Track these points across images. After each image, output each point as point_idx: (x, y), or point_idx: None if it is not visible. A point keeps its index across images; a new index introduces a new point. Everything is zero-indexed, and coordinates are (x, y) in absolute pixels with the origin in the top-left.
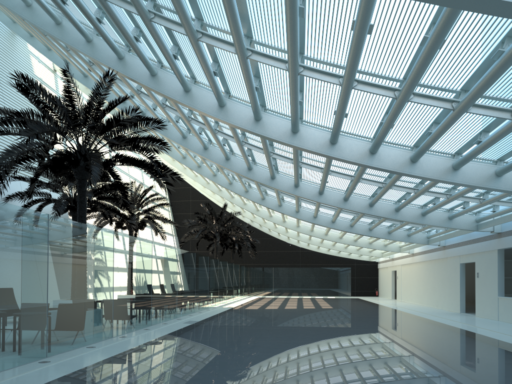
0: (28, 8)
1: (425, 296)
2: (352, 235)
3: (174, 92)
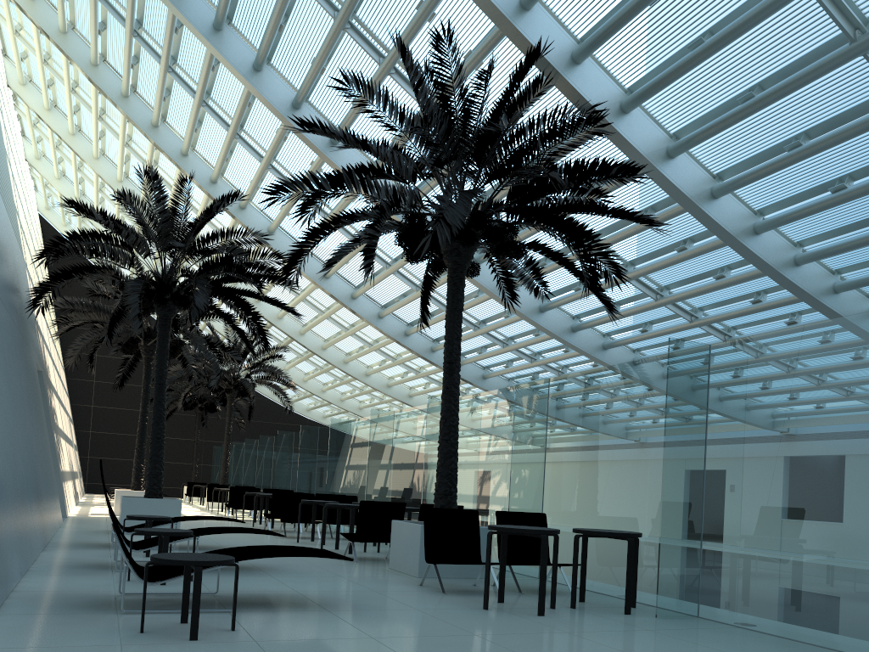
0: None
1: None
2: None
3: (653, 153)
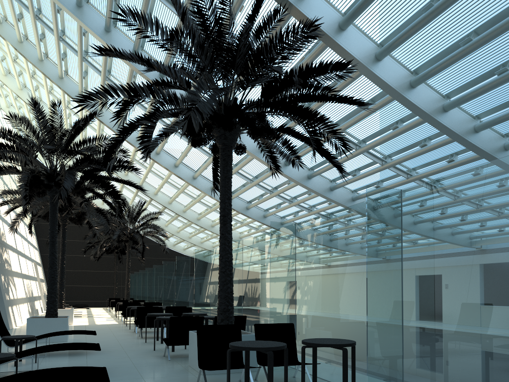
0: None
1: None
2: None
3: (365, 57)
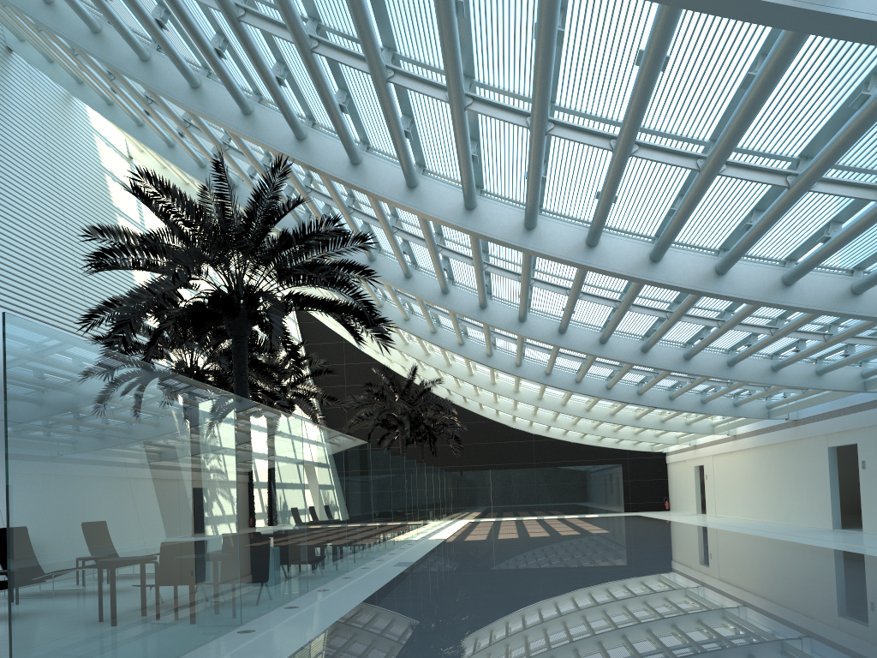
0: (144, 64)
1: (763, 505)
2: (631, 410)
3: (391, 190)
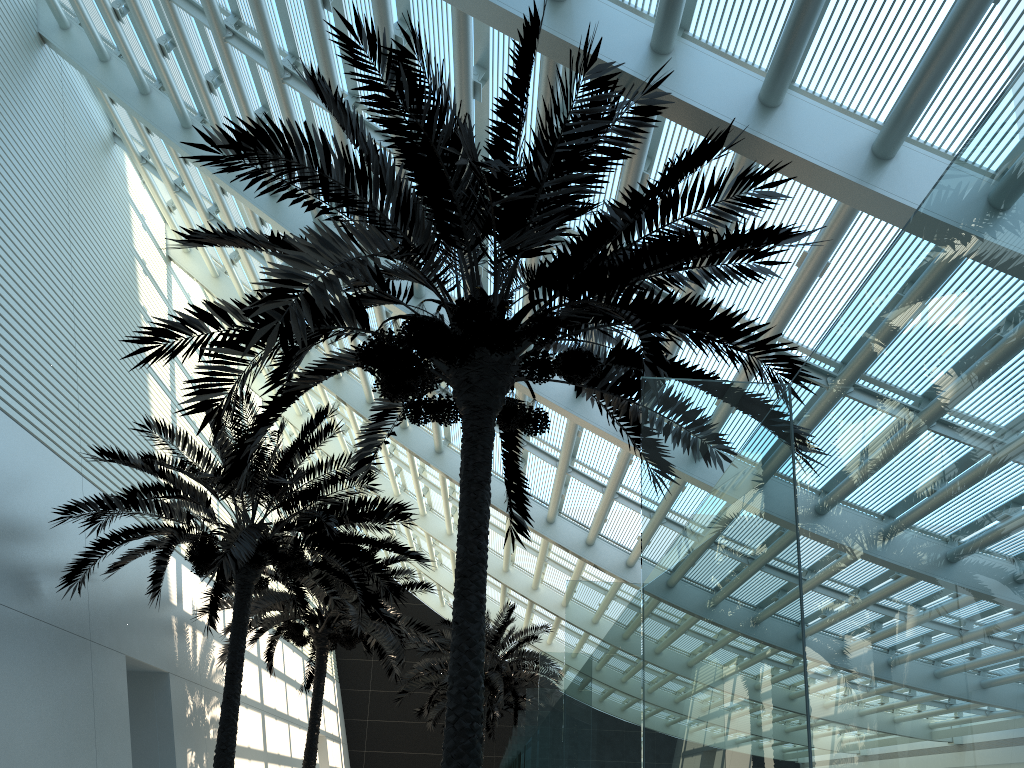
0: None
1: None
2: None
3: (843, 158)
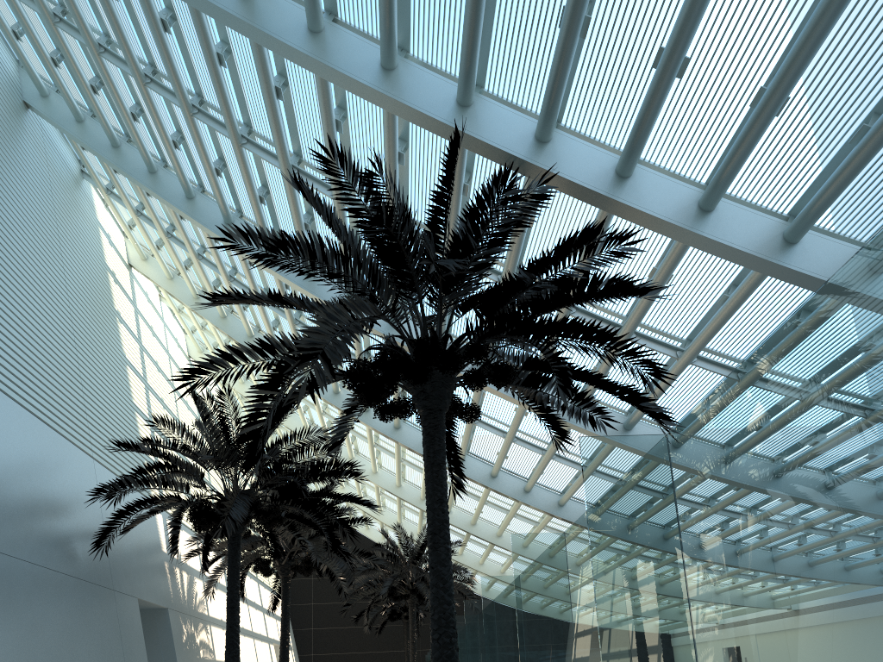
0: (314, 36)
1: None
2: None
3: (678, 212)
